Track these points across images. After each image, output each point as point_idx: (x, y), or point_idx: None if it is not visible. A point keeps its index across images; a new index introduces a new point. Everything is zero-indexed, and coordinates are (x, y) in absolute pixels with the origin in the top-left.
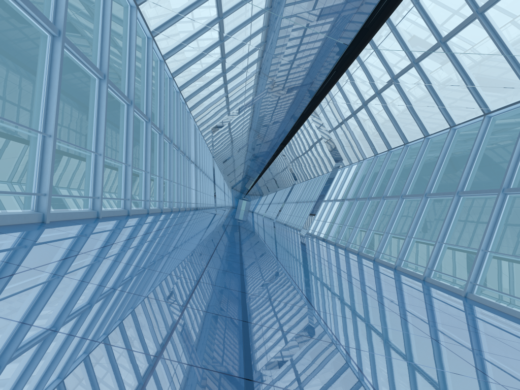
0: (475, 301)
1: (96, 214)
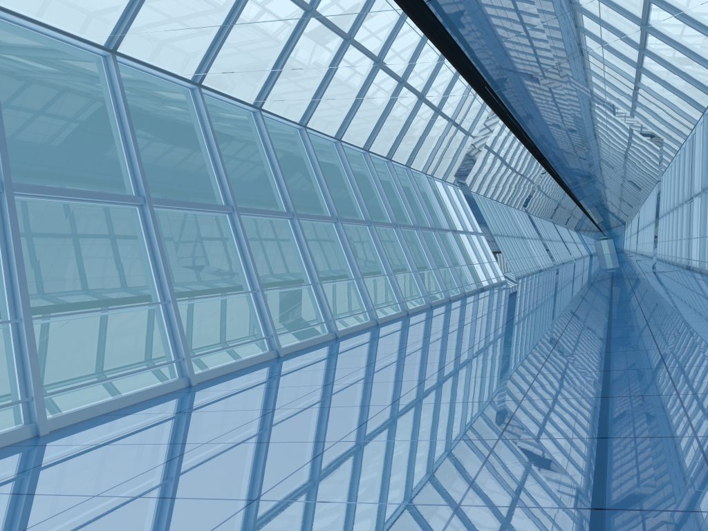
0: None
1: (187, 381)
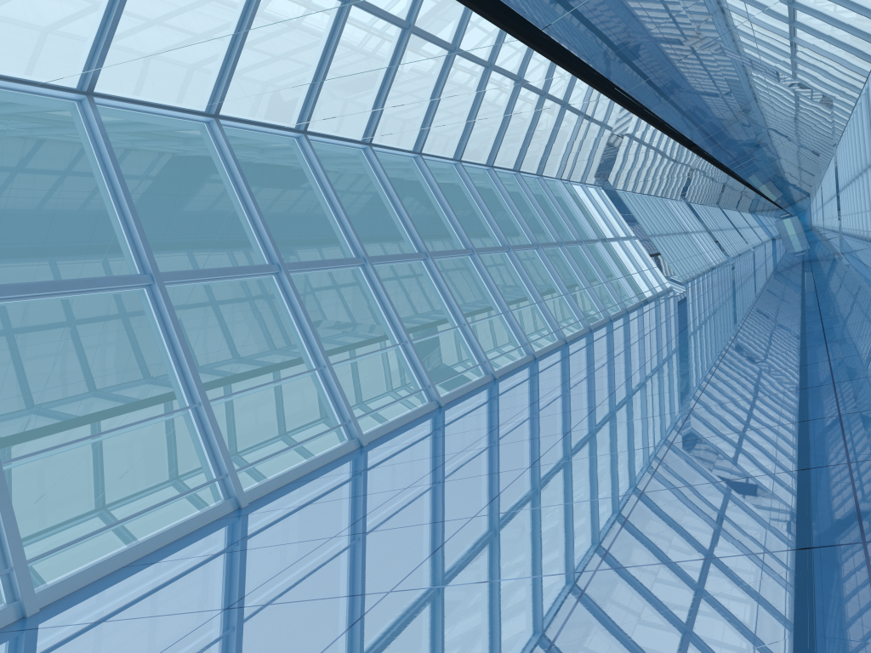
0: None
1: (357, 442)
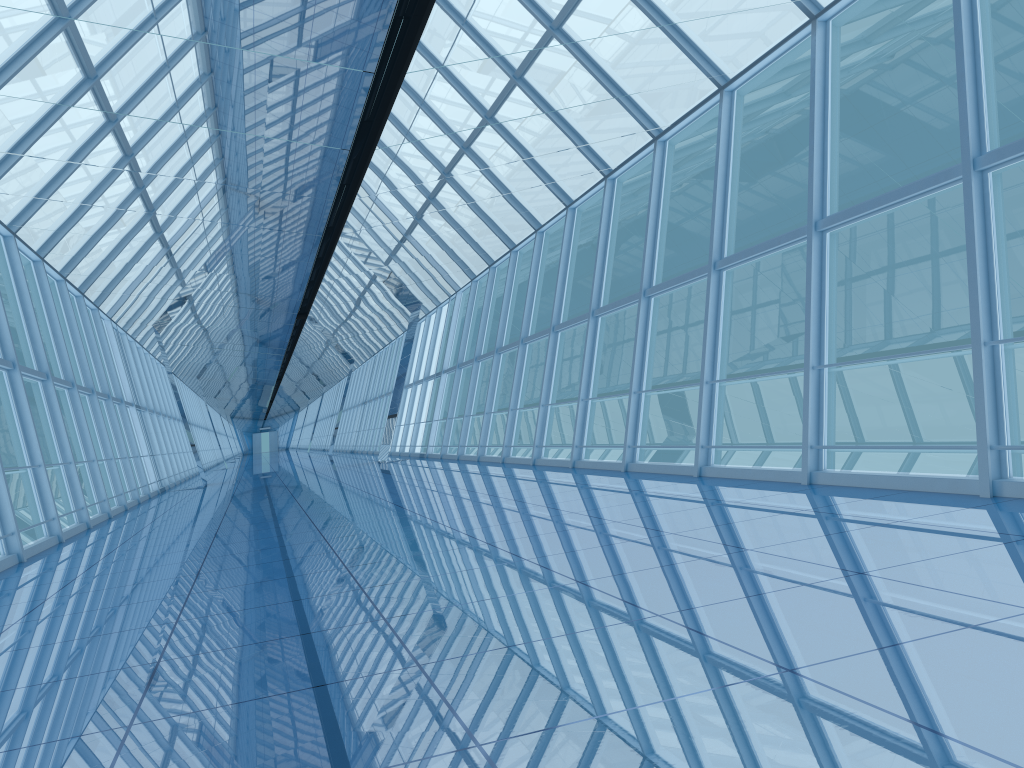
0: (636, 473)
1: None
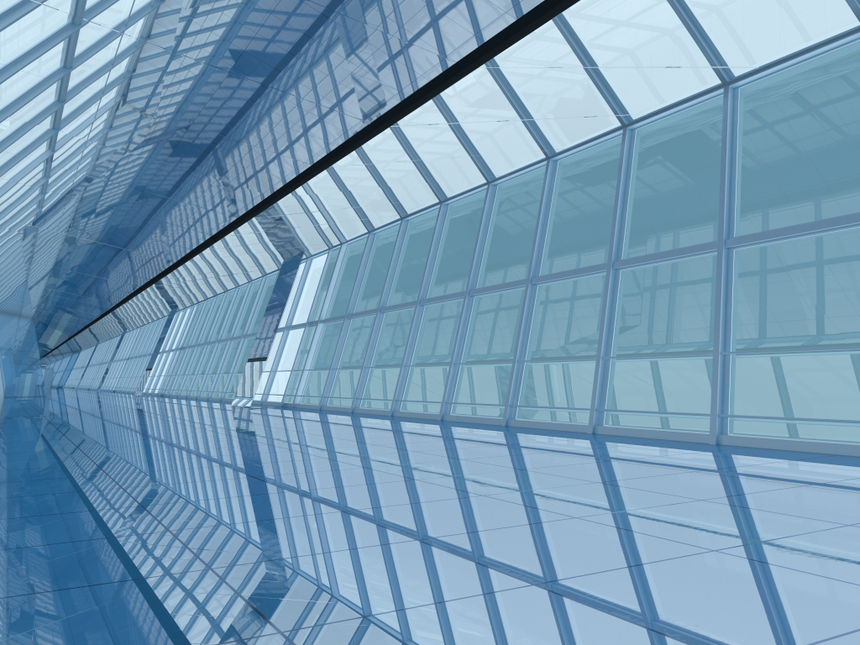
0: (754, 449)
1: None
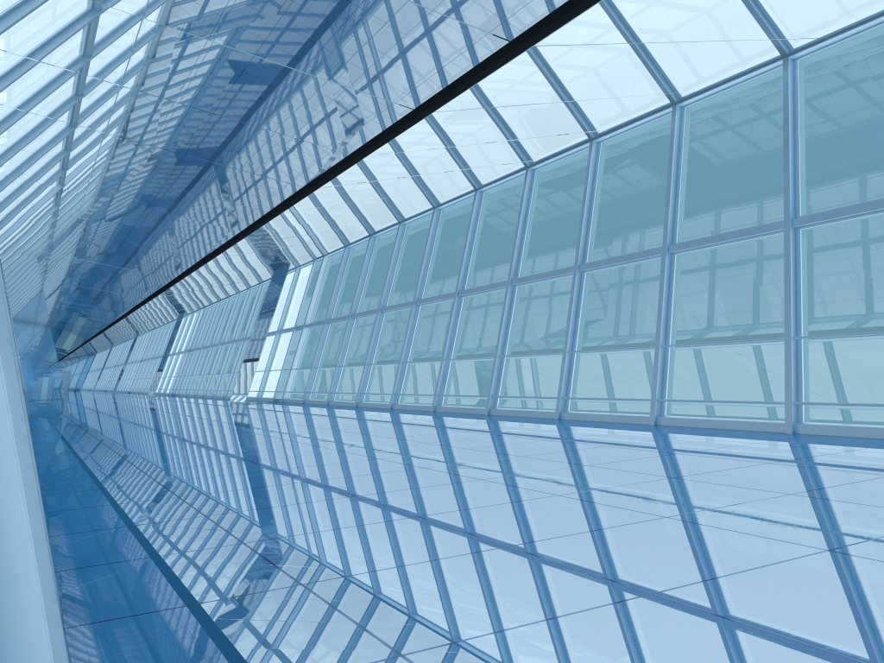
0: (577, 421)
1: None
